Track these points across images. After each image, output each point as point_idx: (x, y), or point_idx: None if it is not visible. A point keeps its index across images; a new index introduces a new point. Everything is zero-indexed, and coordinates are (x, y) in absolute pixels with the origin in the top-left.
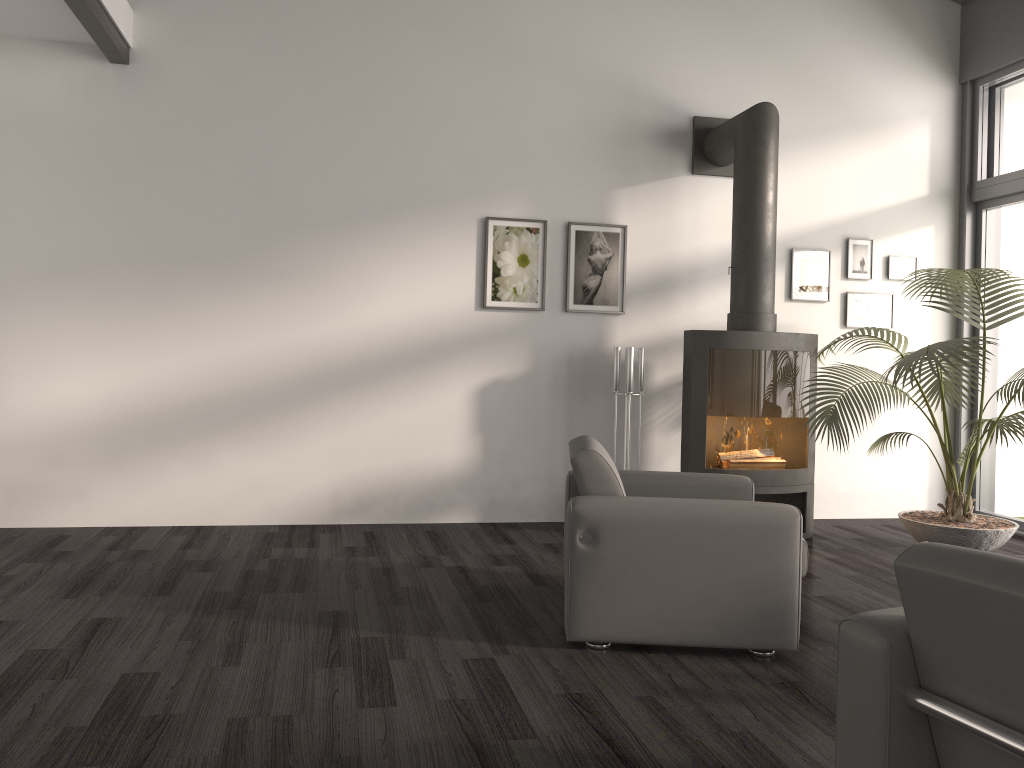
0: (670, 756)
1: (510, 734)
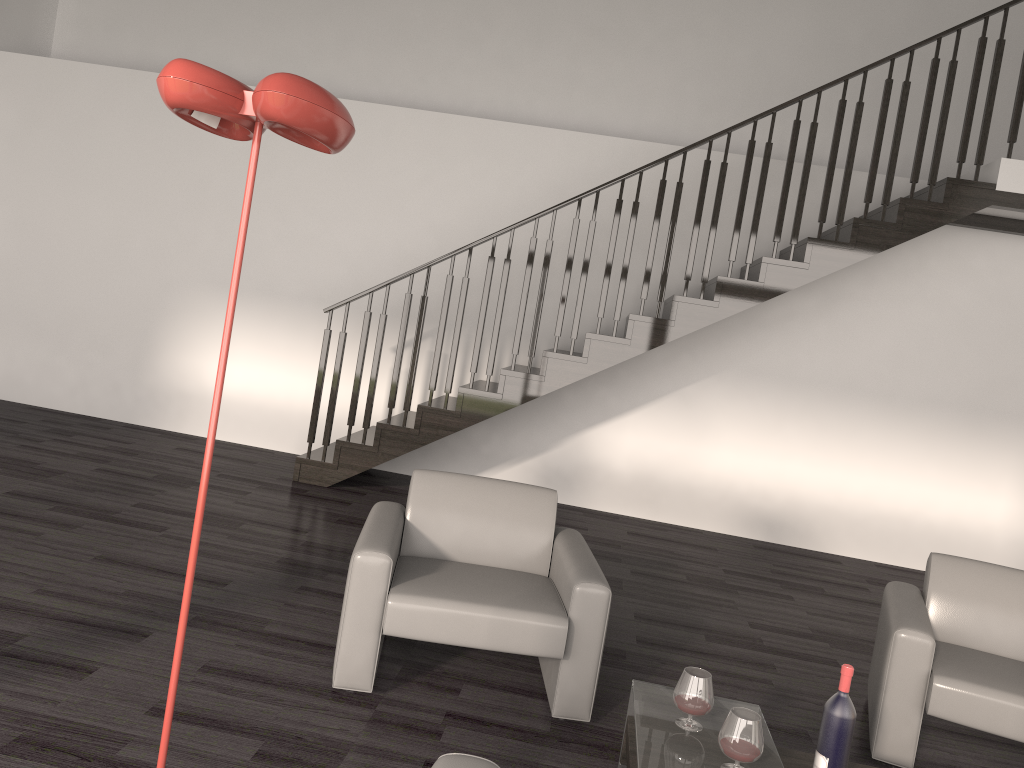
0: (679, 658)
1: (711, 637)
